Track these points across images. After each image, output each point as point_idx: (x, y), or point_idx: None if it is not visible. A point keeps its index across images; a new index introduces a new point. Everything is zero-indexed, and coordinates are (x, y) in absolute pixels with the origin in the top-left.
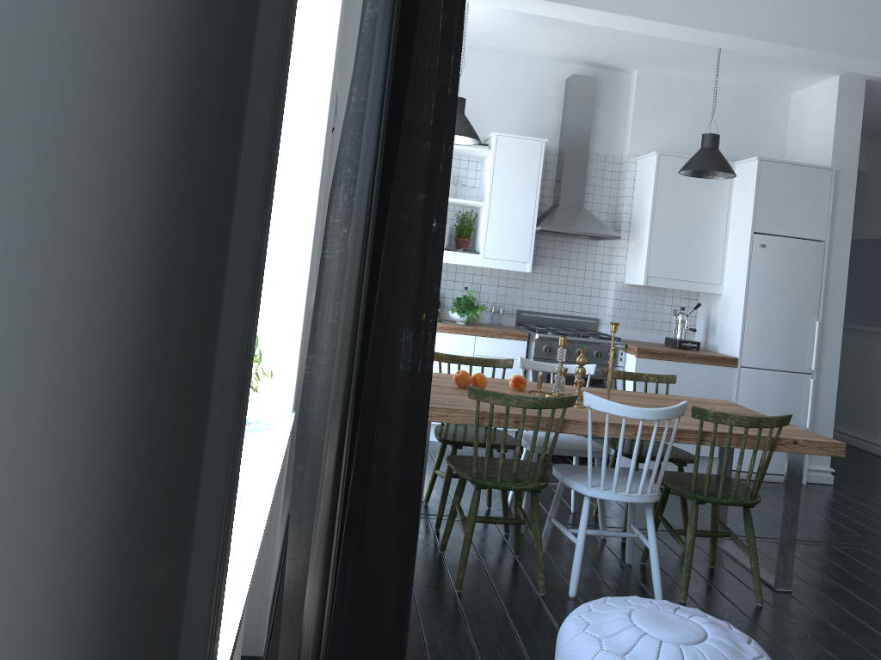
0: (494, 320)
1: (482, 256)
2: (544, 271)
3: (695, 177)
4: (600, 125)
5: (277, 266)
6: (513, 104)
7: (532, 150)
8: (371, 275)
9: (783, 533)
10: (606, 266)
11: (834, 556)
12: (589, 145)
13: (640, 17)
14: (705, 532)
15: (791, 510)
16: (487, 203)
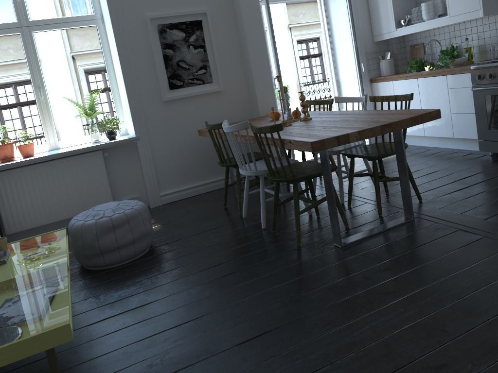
0: (492, 57)
1: (448, 16)
2: None
3: None
4: None
5: (124, 93)
6: None
7: None
8: None
9: (328, 206)
10: None
11: (478, 249)
12: None
13: None
14: (304, 199)
15: (328, 190)
16: None
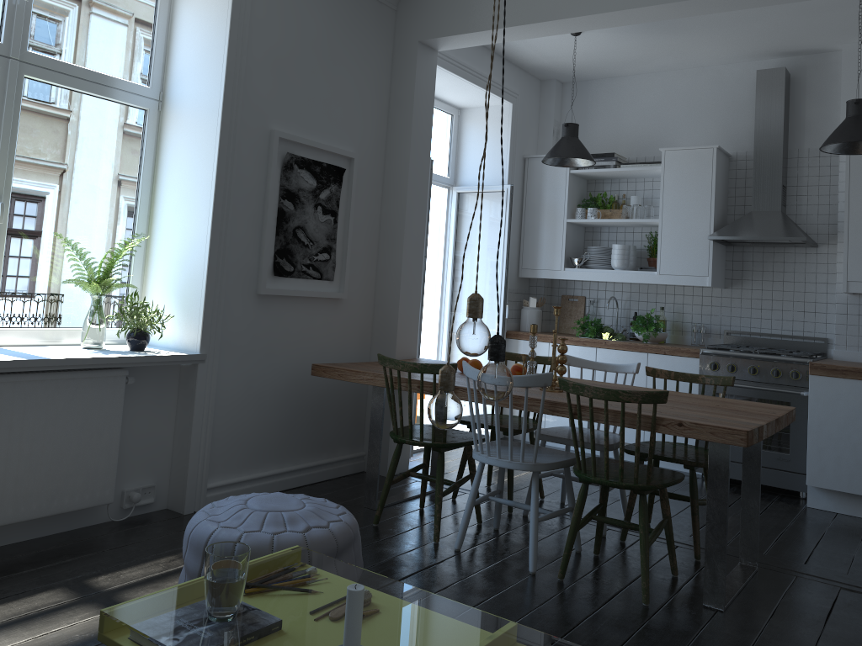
0: (695, 341)
1: (657, 273)
2: (753, 286)
3: (861, 154)
4: (810, 116)
5: (195, 259)
6: (704, 116)
7: (702, 159)
8: None
9: (708, 537)
10: (832, 277)
11: None
12: (797, 142)
13: (620, 9)
14: (622, 522)
15: (717, 511)
16: (659, 219)
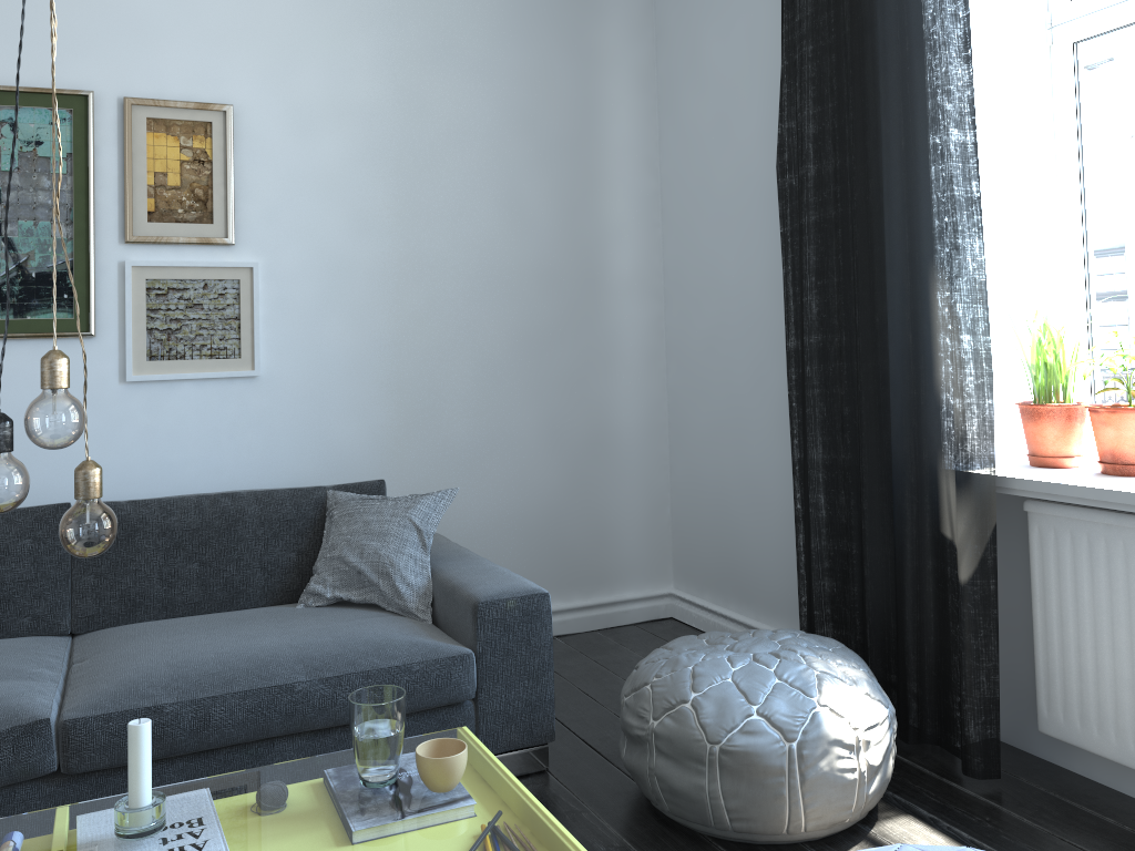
0: None
1: None
2: None
3: None
4: None
5: None
6: None
7: None
8: (799, 299)
9: None
10: None
11: None
12: None
13: None
14: None
15: None
16: None
